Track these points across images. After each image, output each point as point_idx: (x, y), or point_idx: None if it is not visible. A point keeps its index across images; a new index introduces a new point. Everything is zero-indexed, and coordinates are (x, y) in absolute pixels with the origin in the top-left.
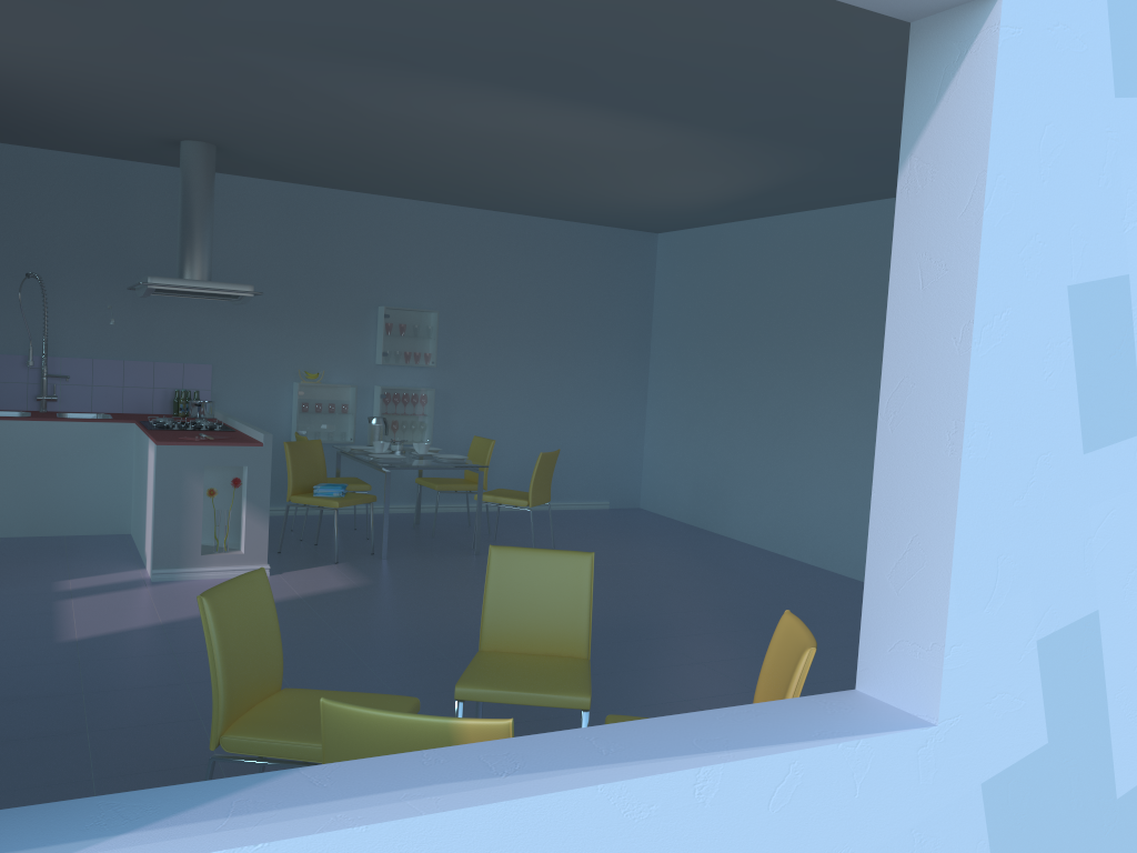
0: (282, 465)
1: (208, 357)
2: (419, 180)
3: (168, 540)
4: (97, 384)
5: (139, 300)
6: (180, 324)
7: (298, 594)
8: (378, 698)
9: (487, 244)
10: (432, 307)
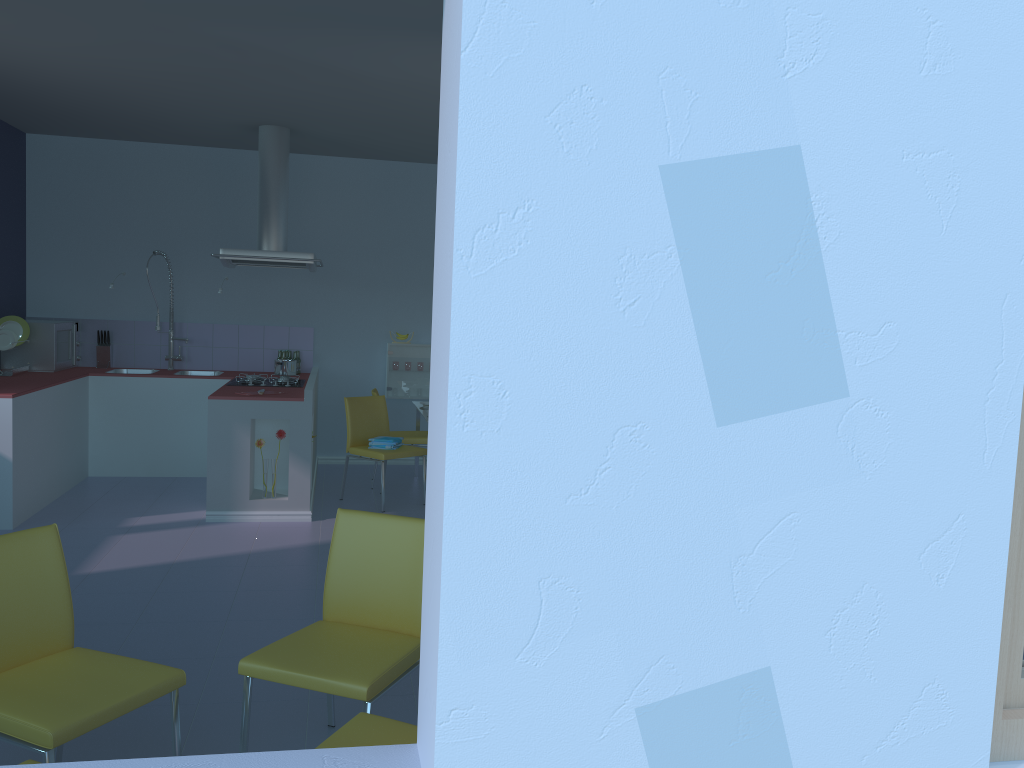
0: None
1: (310, 320)
2: None
3: (219, 485)
4: (216, 346)
5: (251, 271)
6: (286, 292)
7: (319, 541)
8: (141, 667)
9: None
10: None
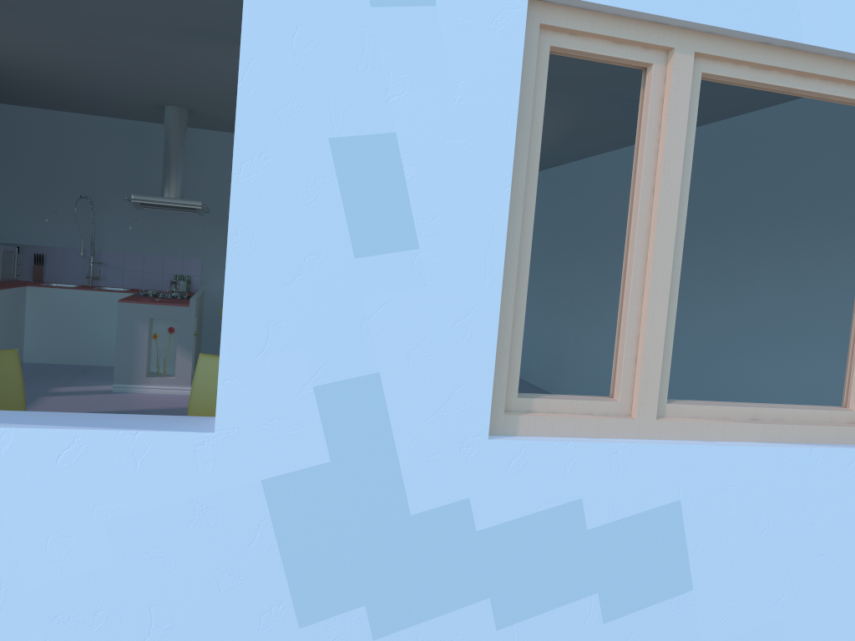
0: None
1: (199, 254)
2: None
3: (124, 365)
4: (126, 269)
5: (155, 215)
6: (182, 231)
7: None
8: None
9: None
10: None
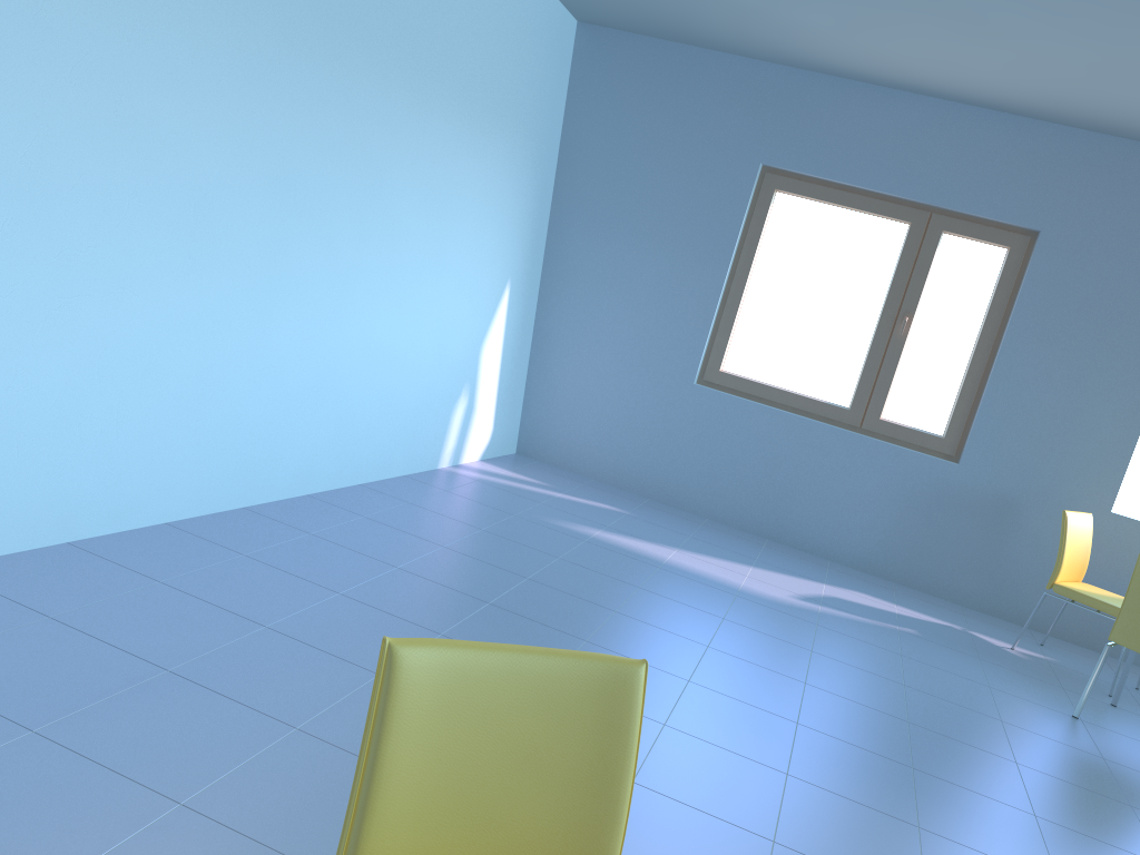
0: None
1: None
2: None
3: None
4: None
5: None
6: None
7: None
8: None
9: None
10: None
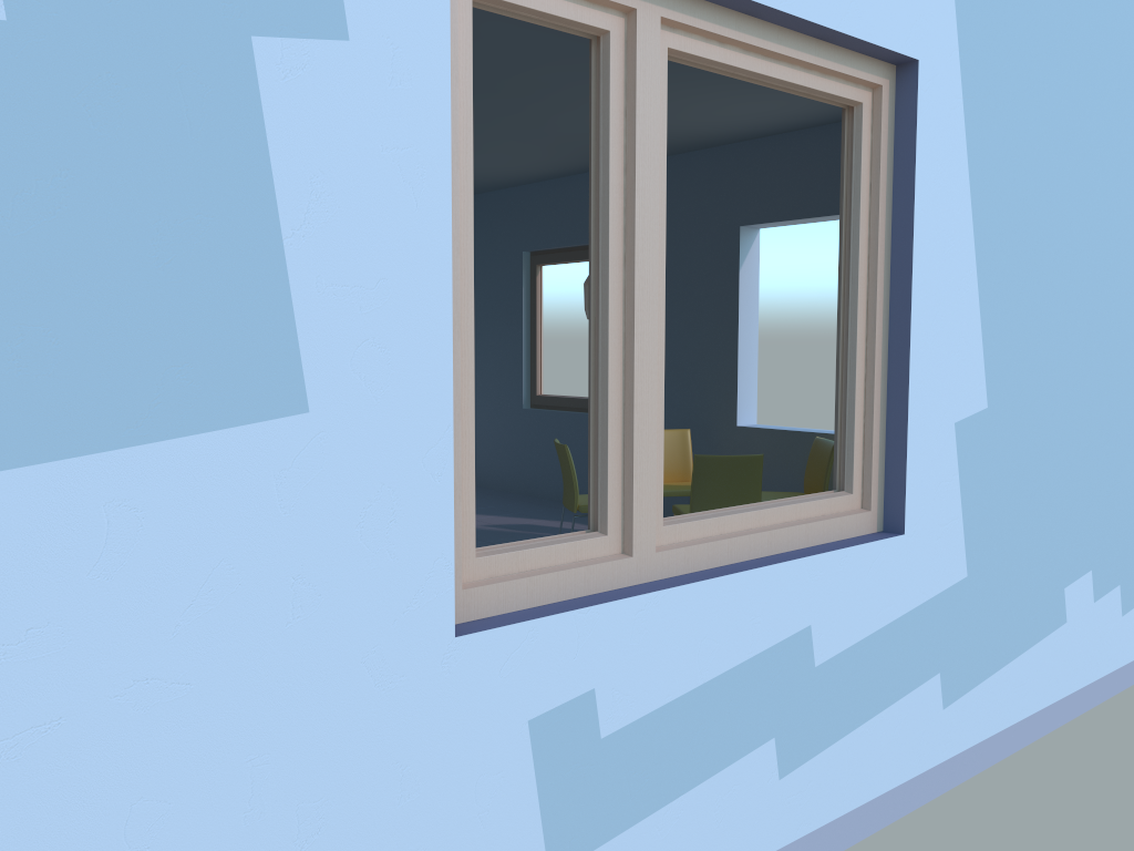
0: None
1: None
2: None
3: None
4: None
5: None
6: None
7: None
8: (684, 507)
9: None
10: None
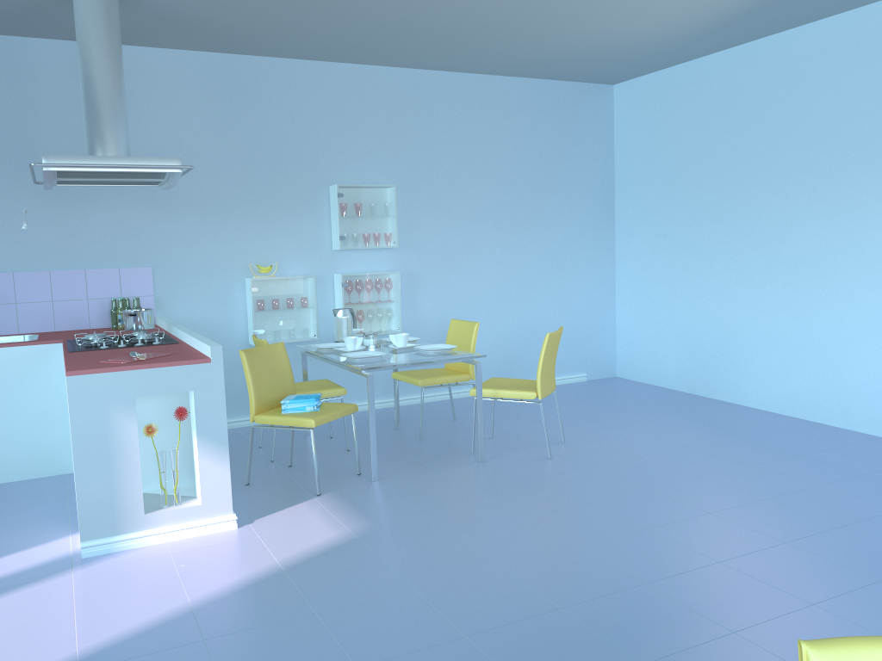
0: (242, 371)
1: (146, 258)
2: (366, 26)
3: (97, 501)
4: (21, 301)
5: (59, 200)
6: (110, 224)
7: (277, 562)
8: None
9: (440, 109)
10: (387, 182)
